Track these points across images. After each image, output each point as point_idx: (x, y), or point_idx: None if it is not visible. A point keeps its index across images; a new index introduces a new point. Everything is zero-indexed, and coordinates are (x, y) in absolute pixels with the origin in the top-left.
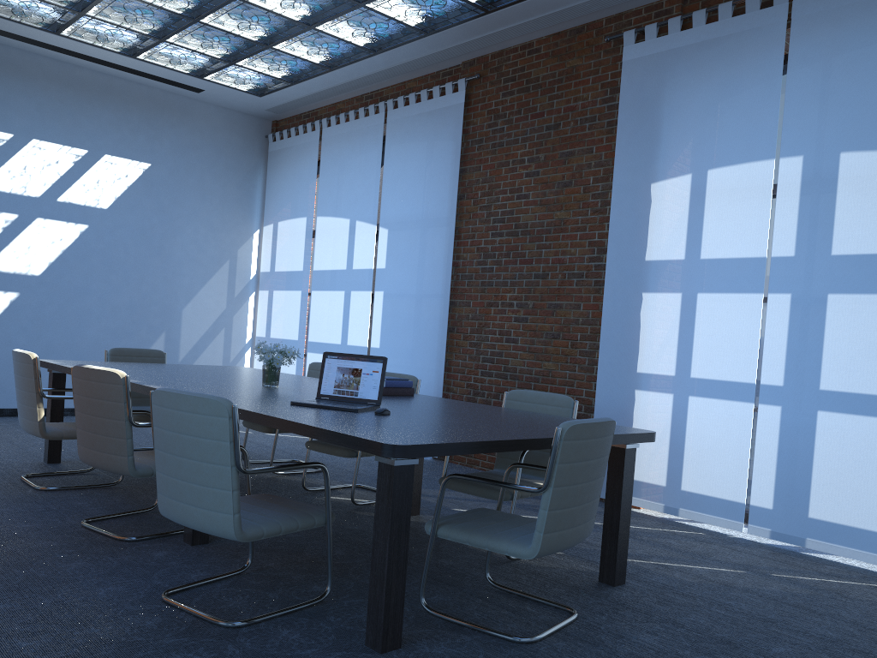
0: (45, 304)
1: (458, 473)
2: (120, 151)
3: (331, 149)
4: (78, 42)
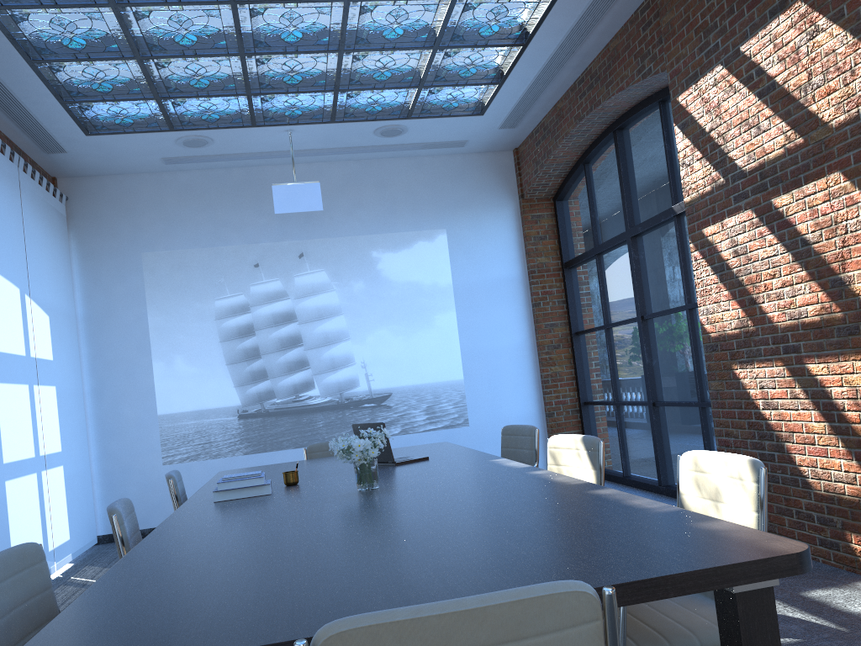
0: None
1: None
2: None
3: None
4: None
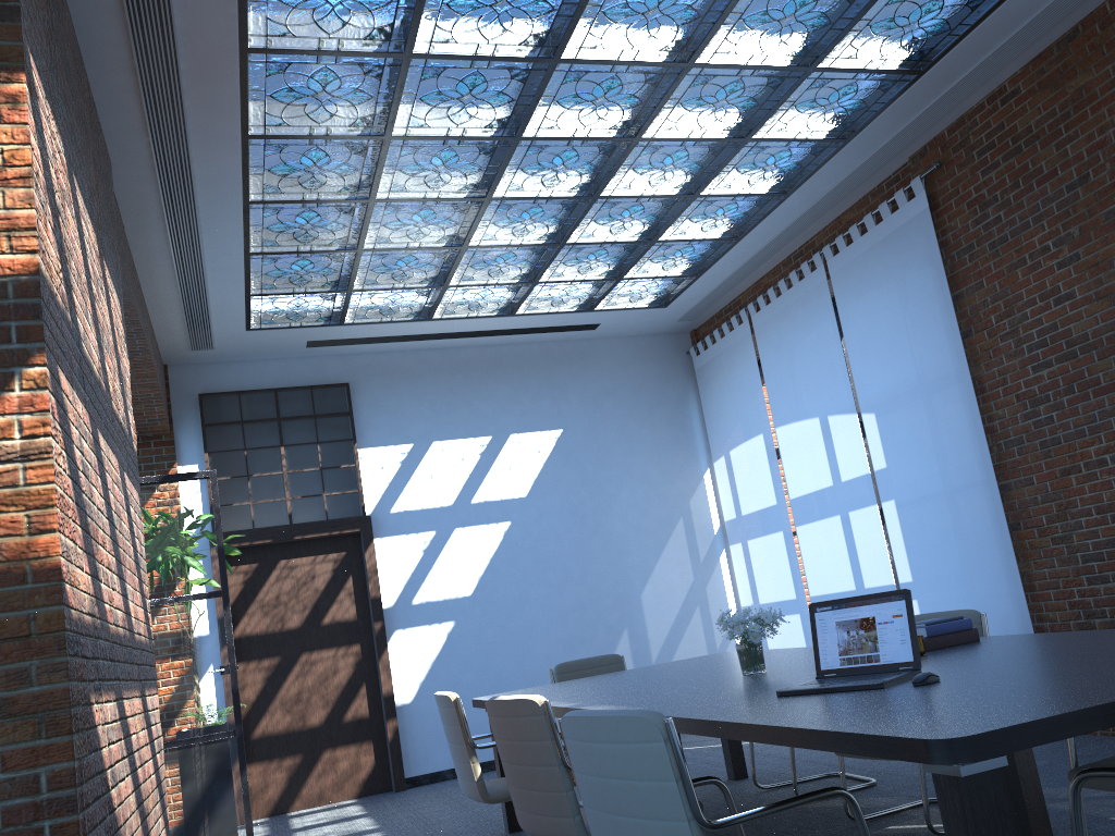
0: (484, 627)
1: (1102, 750)
2: (525, 425)
3: (768, 337)
4: (452, 320)
